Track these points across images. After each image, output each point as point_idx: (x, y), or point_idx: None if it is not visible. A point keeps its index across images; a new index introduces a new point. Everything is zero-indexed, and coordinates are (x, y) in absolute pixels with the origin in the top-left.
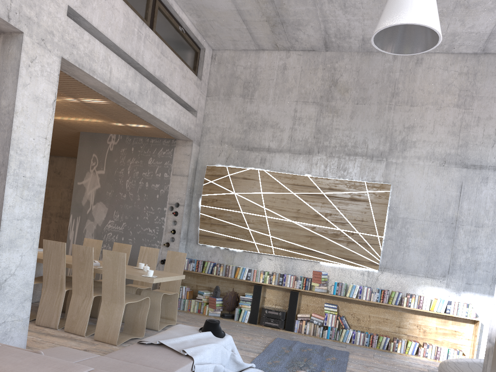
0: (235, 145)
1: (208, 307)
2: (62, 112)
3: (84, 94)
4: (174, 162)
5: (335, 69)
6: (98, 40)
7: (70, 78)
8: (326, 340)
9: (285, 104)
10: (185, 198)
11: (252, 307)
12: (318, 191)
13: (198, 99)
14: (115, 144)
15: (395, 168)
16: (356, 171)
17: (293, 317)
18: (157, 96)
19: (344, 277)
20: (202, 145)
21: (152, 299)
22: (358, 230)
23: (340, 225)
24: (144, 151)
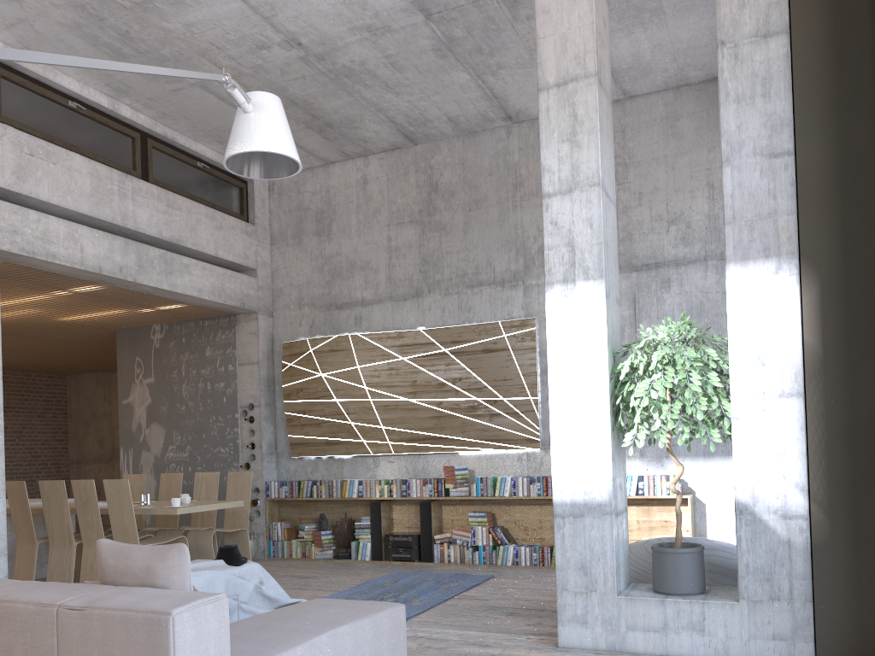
0: (318, 305)
1: (314, 546)
2: (69, 310)
3: (68, 283)
4: (238, 347)
5: (432, 167)
6: (53, 216)
7: (33, 269)
8: (479, 566)
9: (374, 233)
10: (260, 395)
11: (372, 536)
12: (438, 348)
13: (255, 252)
14: (160, 338)
15: (538, 293)
16: (485, 309)
17: (429, 540)
18: (173, 263)
19: (496, 468)
20: (276, 315)
21: (201, 540)
22: (502, 394)
23: (476, 392)
24: (198, 339)
